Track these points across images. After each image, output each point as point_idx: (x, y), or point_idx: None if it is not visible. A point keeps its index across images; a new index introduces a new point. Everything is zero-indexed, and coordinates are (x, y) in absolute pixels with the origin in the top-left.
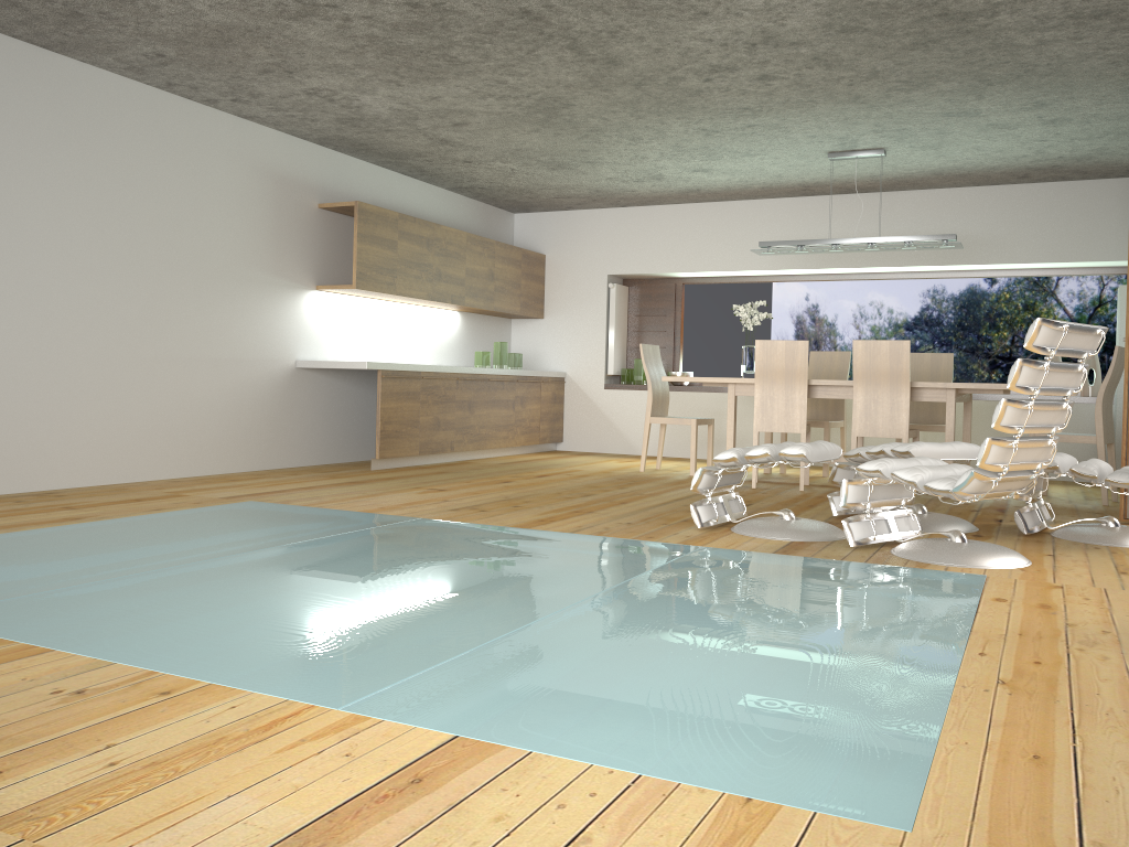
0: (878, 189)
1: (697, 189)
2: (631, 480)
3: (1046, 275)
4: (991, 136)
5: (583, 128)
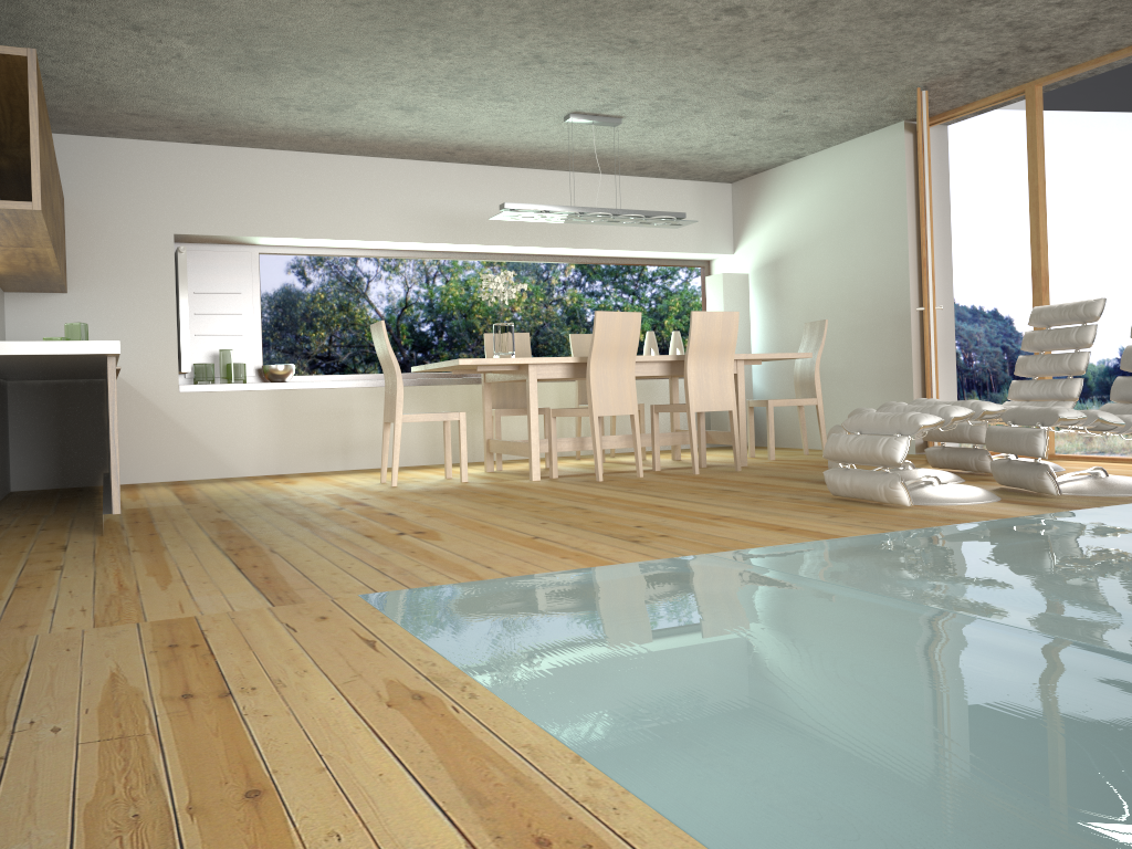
0: (512, 163)
1: (345, 132)
2: (464, 492)
3: (626, 263)
4: (718, 122)
5: (424, 18)
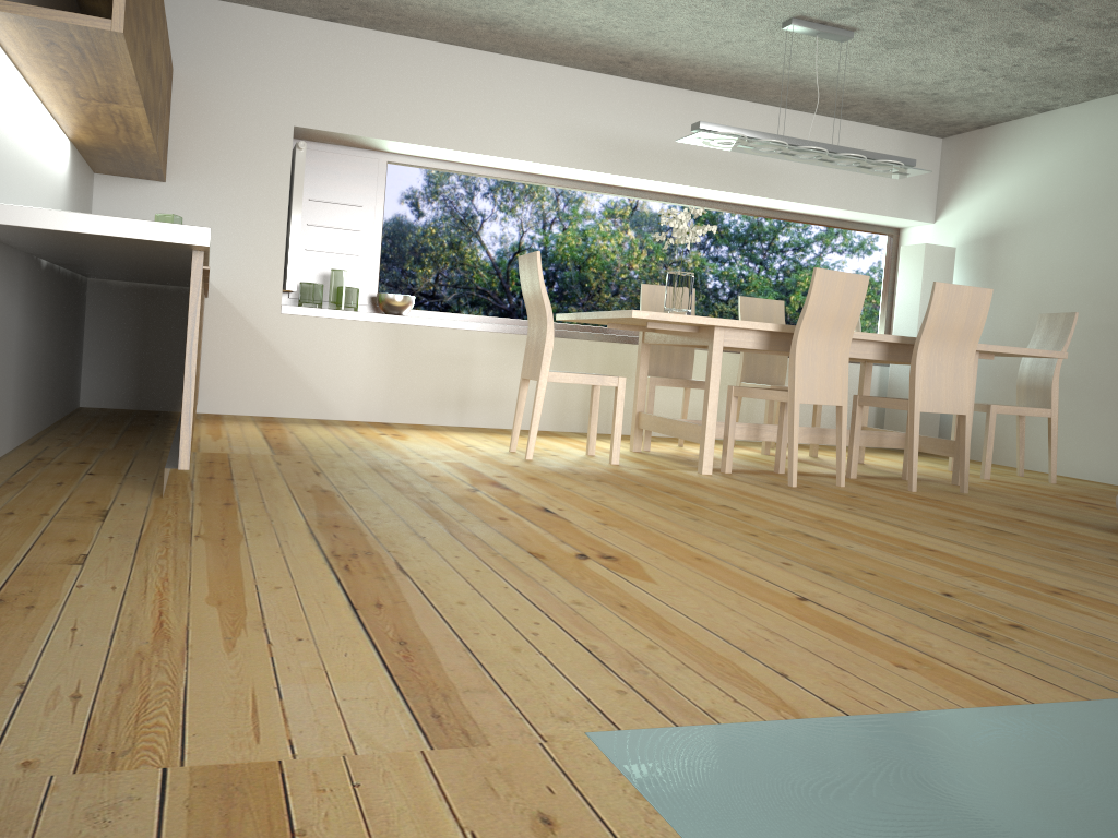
0: (693, 84)
1: (507, 21)
2: (626, 483)
3: (804, 221)
4: (973, 49)
5: None
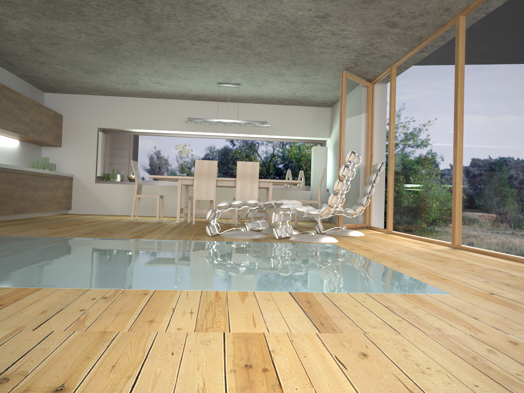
0: (225, 100)
1: (149, 91)
2: (135, 223)
3: (285, 141)
4: (281, 84)
5: (119, 56)
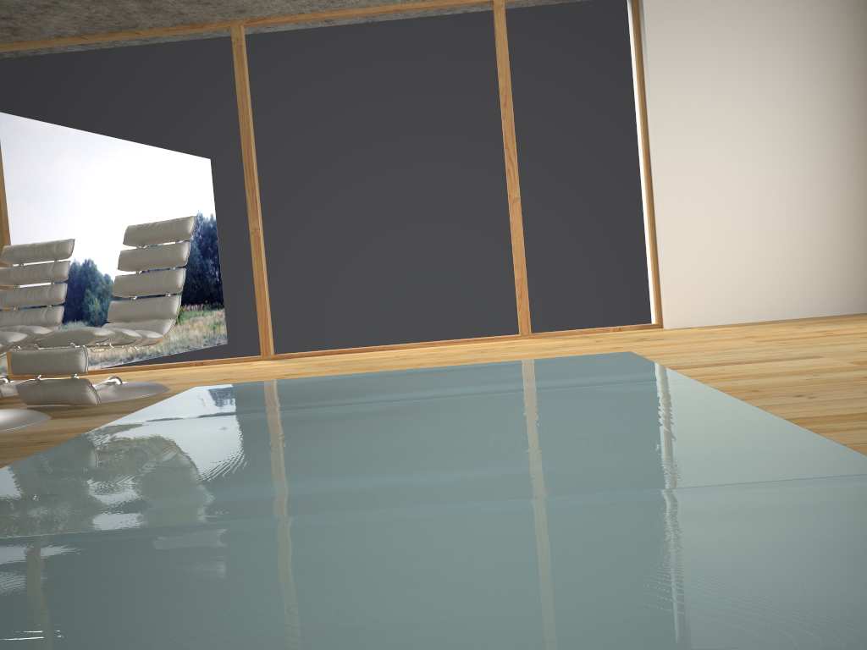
0: None
1: None
2: None
3: None
4: None
5: None
